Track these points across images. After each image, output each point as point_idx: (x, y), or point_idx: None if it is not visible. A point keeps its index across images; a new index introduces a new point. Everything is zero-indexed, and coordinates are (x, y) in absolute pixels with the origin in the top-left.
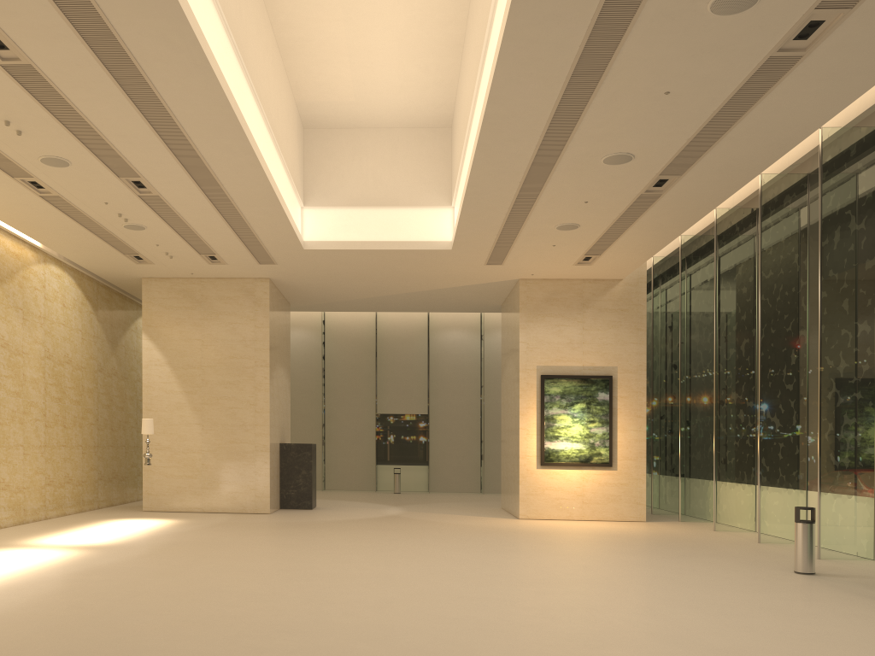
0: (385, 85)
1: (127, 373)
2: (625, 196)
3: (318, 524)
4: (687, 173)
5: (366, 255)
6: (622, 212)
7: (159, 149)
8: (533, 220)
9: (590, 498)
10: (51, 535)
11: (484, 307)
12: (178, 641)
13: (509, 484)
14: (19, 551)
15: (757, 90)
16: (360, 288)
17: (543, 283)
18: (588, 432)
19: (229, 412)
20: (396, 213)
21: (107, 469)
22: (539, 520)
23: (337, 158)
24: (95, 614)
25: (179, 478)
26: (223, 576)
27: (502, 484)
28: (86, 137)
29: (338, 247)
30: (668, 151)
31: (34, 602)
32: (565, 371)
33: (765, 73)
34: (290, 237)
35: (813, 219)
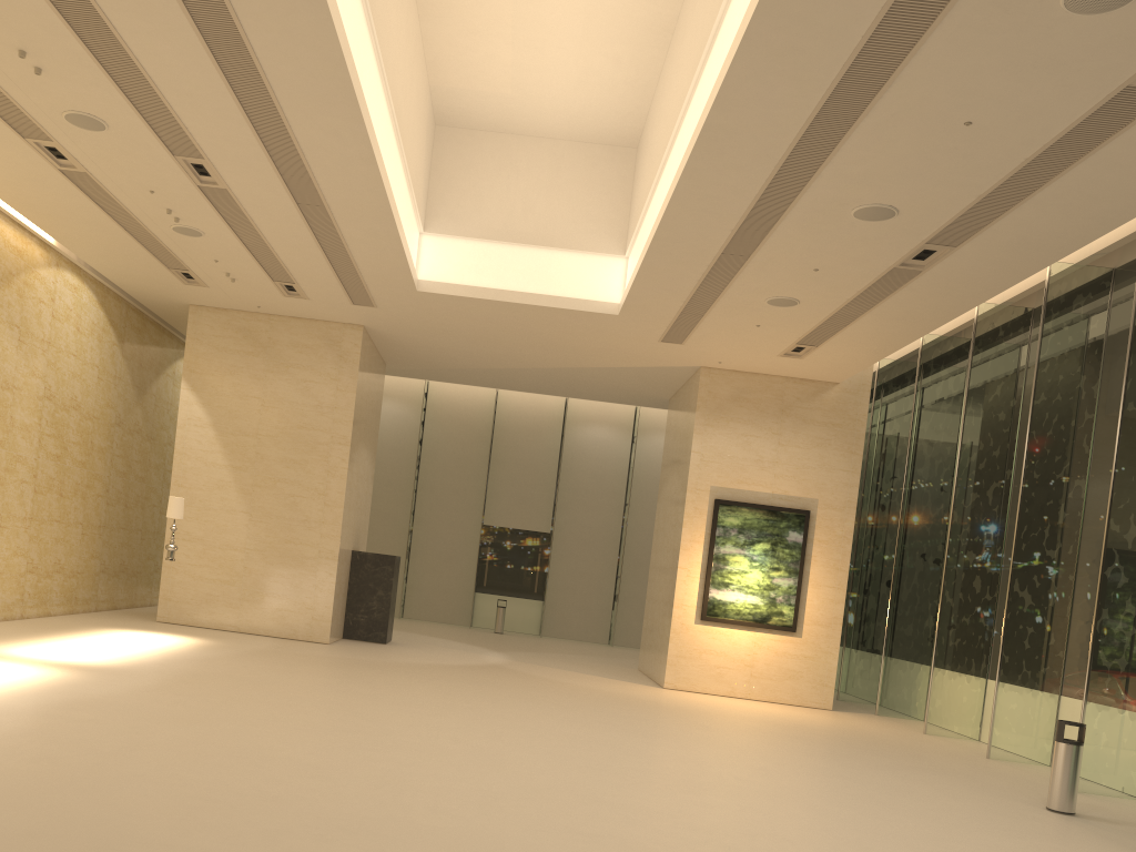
0: (557, 77)
1: (155, 433)
2: (872, 268)
3: (394, 666)
4: (964, 245)
5: (500, 309)
6: (862, 290)
7: (235, 121)
8: (738, 287)
9: (762, 671)
10: (26, 642)
11: (645, 400)
12: (190, 832)
13: (654, 640)
14: None
15: (1095, 134)
16: (484, 354)
17: (732, 375)
18: (769, 583)
19: (289, 500)
20: (548, 257)
21: (113, 559)
22: (690, 693)
23: (476, 171)
24: (72, 774)
25: (210, 583)
26: (261, 731)
27: (642, 638)
28: (134, 89)
29: (464, 293)
30: (947, 210)
31: None
32: (747, 498)
33: (1113, 110)
34: (400, 272)
35: (1114, 330)
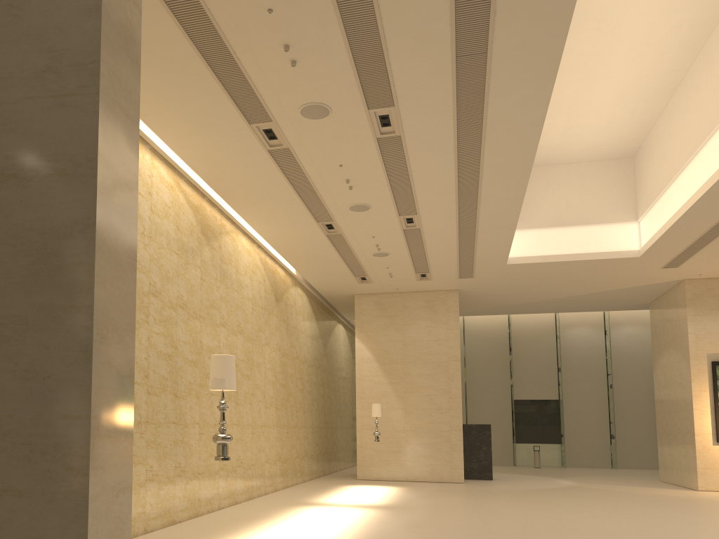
0: (590, 128)
1: (331, 369)
2: None
3: (522, 491)
4: None
5: (556, 266)
6: None
7: (448, 192)
8: None
9: None
10: (324, 496)
11: (630, 306)
12: None
13: (676, 459)
14: (325, 508)
15: None
16: (530, 294)
17: (707, 281)
18: None
19: (427, 398)
20: (586, 230)
21: (322, 445)
22: None
23: (532, 190)
24: None
25: (386, 453)
26: (531, 532)
27: (660, 460)
28: (398, 186)
29: (536, 260)
30: None
31: None
32: None
33: None
34: (501, 255)
35: None
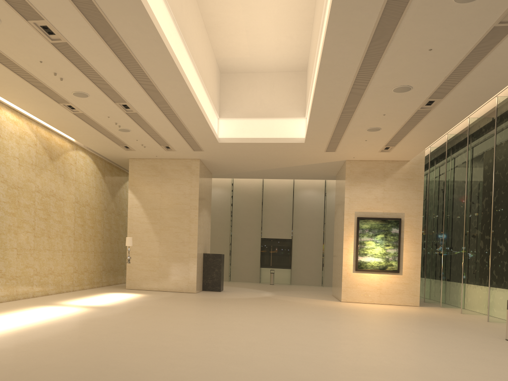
0: (267, 48)
1: (120, 212)
2: (408, 111)
3: (222, 299)
4: (446, 97)
5: (254, 146)
6: (407, 120)
7: (136, 87)
8: (352, 125)
9: (385, 291)
10: (74, 299)
11: (325, 177)
12: (132, 358)
13: (336, 281)
14: (56, 307)
15: (487, 46)
16: (251, 165)
17: (360, 162)
18: (385, 252)
19: (175, 234)
20: (272, 122)
21: (107, 265)
22: (353, 303)
23: (239, 90)
24: (91, 342)
25: (146, 271)
26: (163, 325)
27: (332, 281)
28: (97, 81)
29: (238, 141)
30: (433, 84)
31: (60, 334)
32: (372, 215)
33: (491, 36)
34: (210, 136)
35: None
